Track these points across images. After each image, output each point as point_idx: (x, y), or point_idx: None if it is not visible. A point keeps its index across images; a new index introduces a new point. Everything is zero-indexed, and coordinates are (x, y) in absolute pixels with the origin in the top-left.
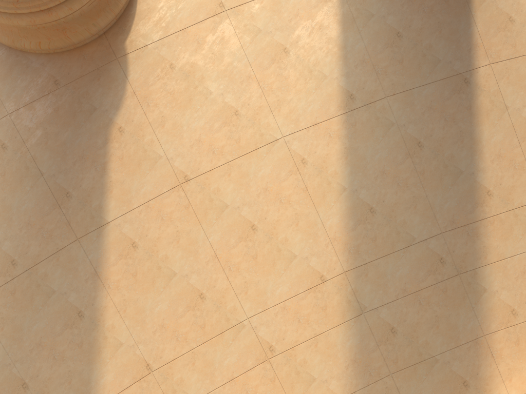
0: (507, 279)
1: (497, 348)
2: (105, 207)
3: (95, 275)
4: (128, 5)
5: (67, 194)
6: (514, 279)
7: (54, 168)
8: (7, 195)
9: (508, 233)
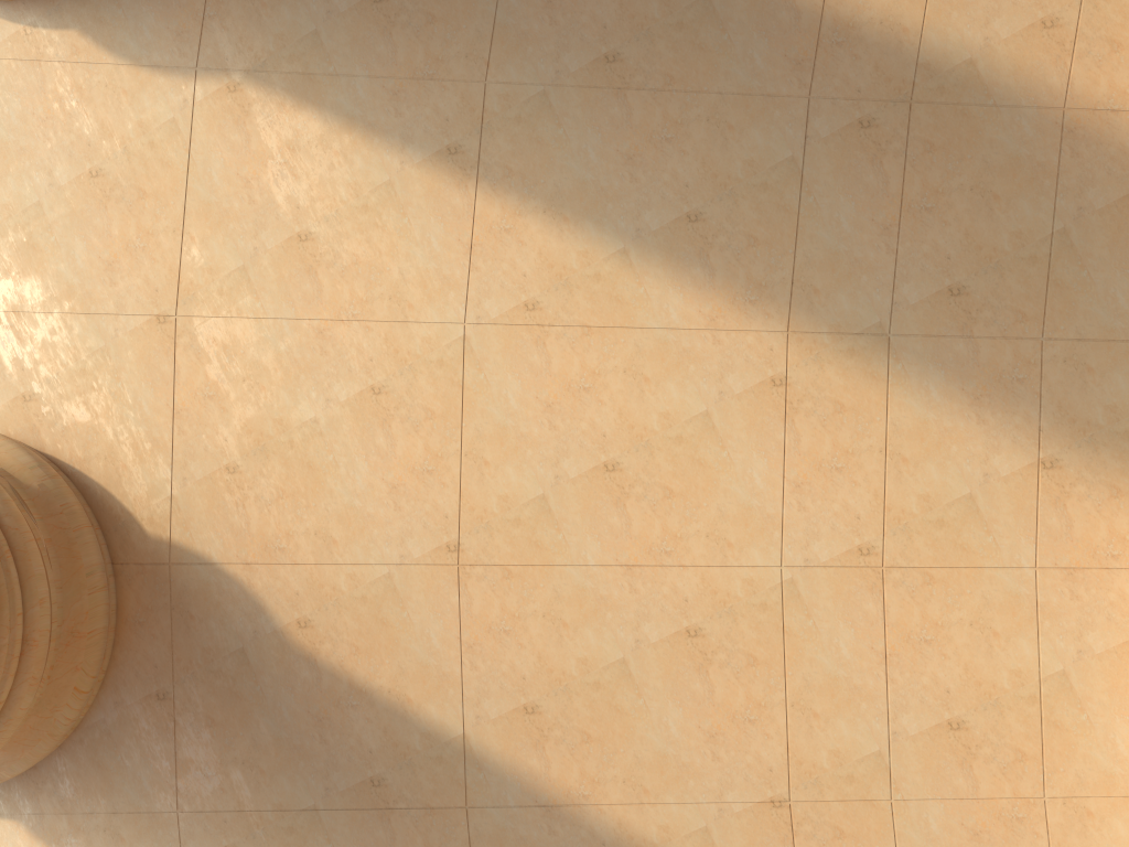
0: (974, 5)
1: (1104, 93)
2: (432, 727)
3: (551, 811)
4: (82, 493)
5: (373, 783)
6: None
7: (314, 780)
8: None
9: None
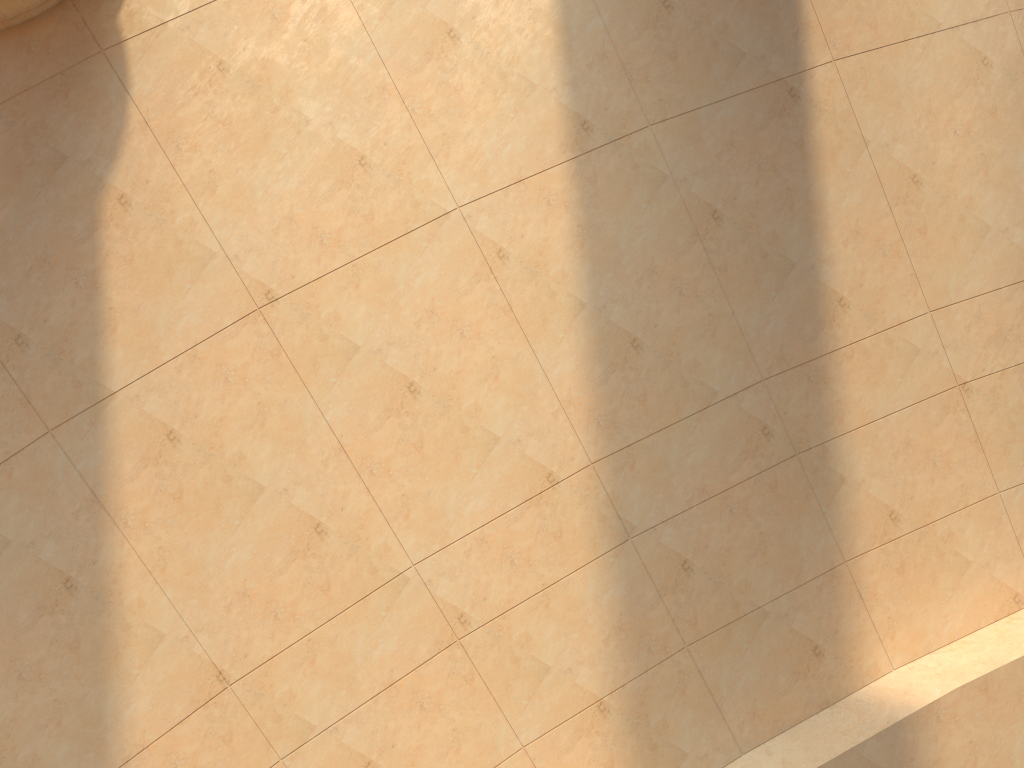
0: (880, 458)
1: (868, 582)
2: (103, 362)
3: (94, 503)
4: None
5: (17, 338)
6: (891, 457)
7: None
8: None
9: (878, 374)
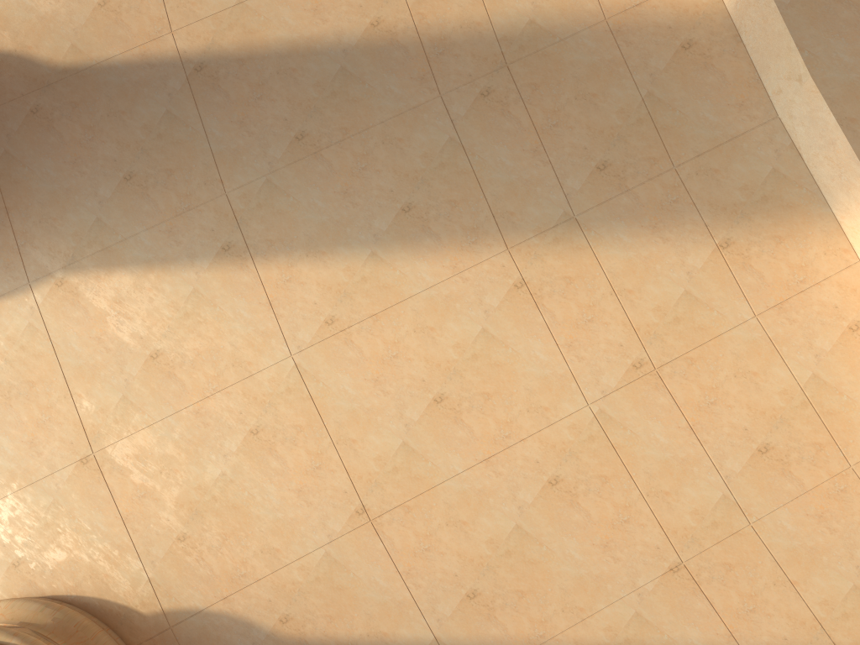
0: None
1: None
2: (410, 644)
3: None
4: (86, 610)
5: None
6: None
7: None
8: None
9: None
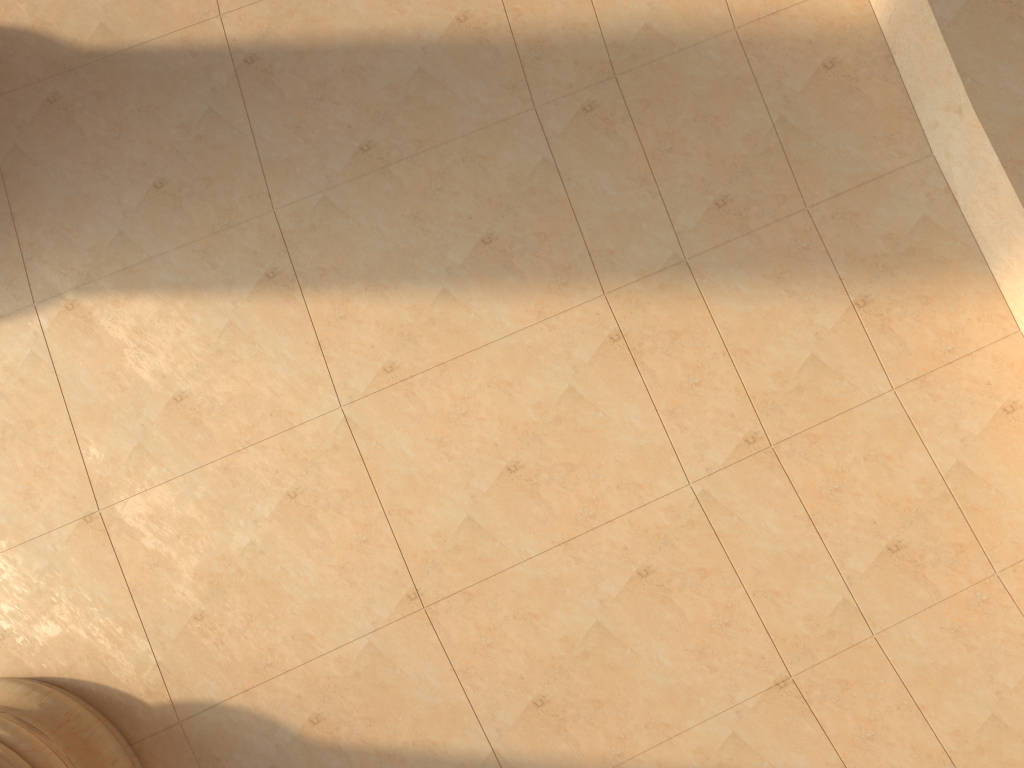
0: None
1: (760, 3)
2: (463, 757)
3: None
4: (80, 696)
5: None
6: None
7: None
8: None
9: None
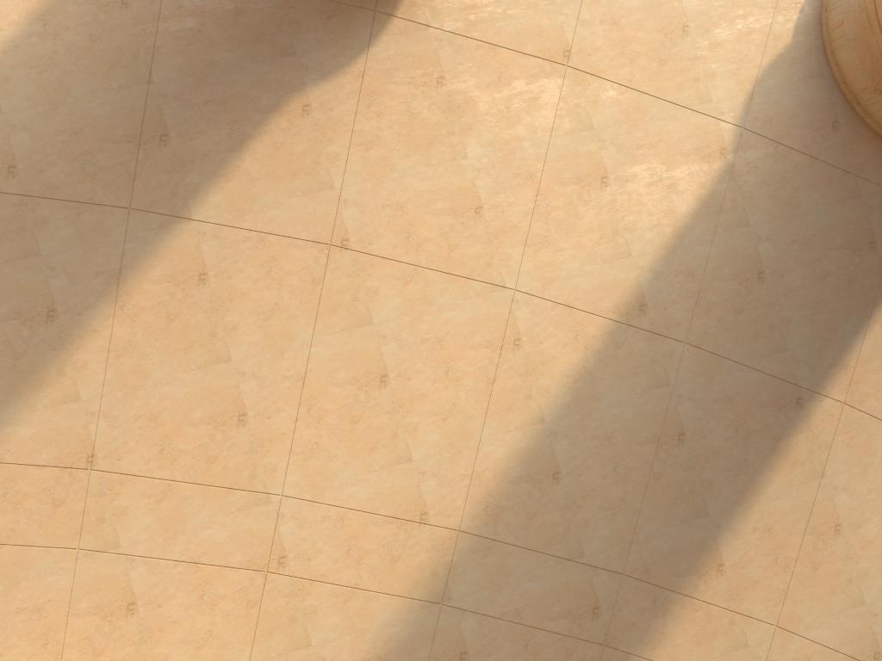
0: None
1: None
2: (202, 195)
3: (114, 277)
4: None
5: (163, 135)
6: None
7: (174, 87)
8: (77, 71)
9: (705, 638)
